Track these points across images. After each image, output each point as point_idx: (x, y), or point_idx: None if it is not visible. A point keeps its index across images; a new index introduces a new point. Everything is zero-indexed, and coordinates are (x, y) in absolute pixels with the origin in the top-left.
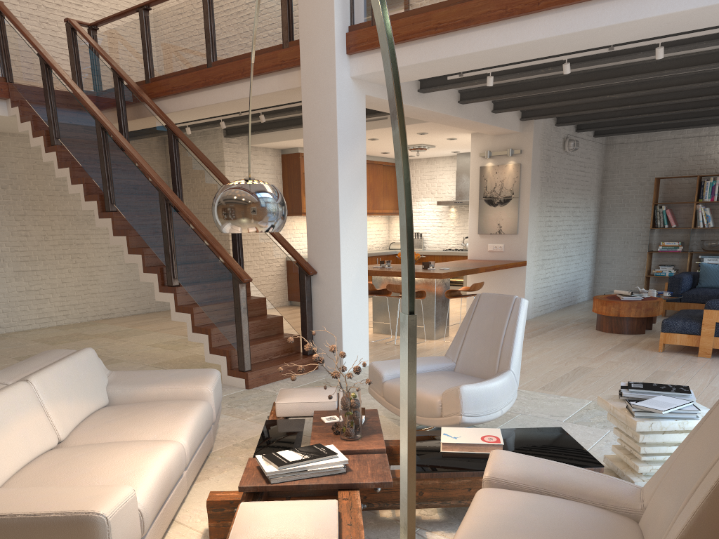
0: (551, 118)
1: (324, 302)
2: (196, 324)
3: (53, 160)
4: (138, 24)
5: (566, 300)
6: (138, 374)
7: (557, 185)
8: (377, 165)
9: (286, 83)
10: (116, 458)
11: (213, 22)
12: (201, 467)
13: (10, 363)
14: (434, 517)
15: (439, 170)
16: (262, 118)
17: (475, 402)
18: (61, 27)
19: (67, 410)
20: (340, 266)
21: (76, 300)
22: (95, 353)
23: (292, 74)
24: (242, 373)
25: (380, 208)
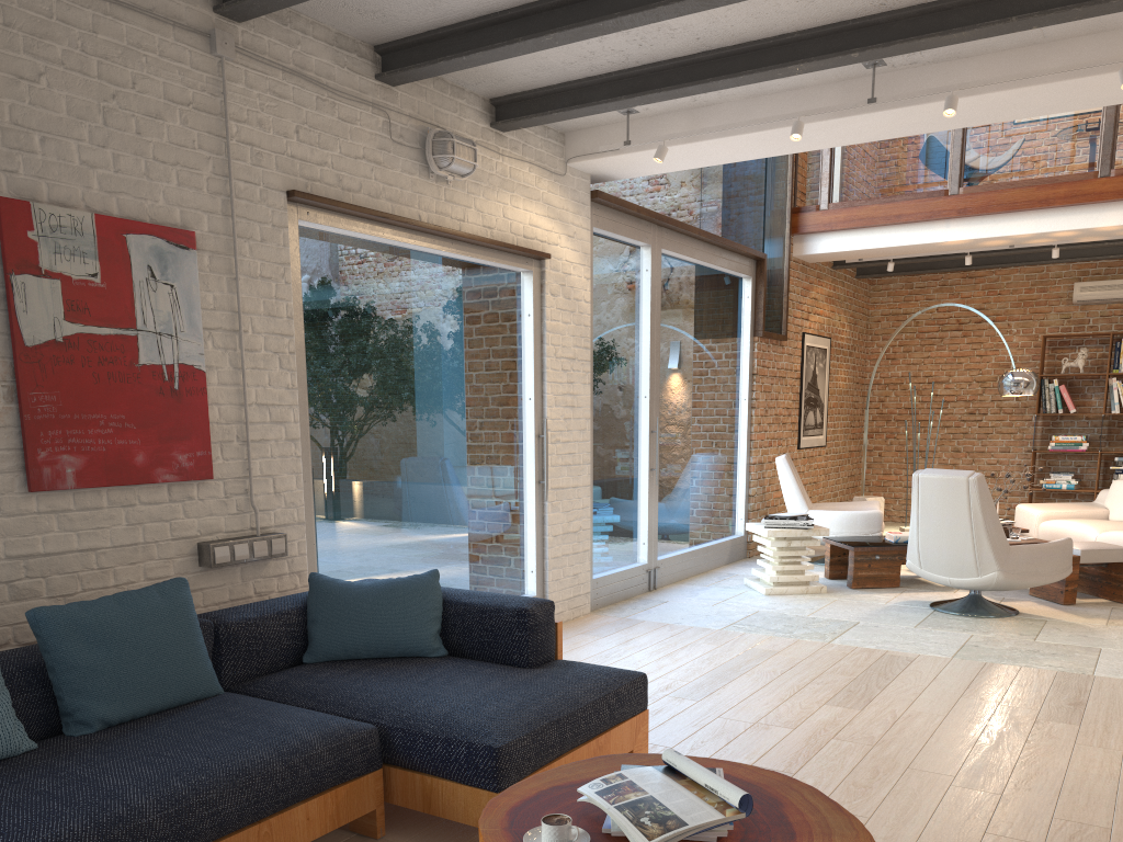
0: None
1: None
2: None
3: None
4: None
5: None
6: None
7: None
8: None
9: None
10: (1089, 520)
11: None
12: None
13: None
14: (921, 578)
15: None
16: None
17: None
18: None
19: None
20: None
21: None
22: None
23: None
24: None
25: None
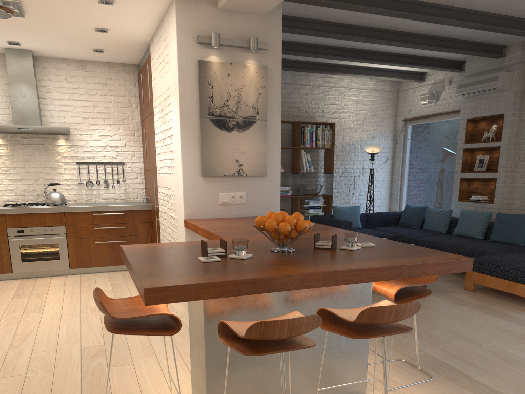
0: None
1: None
2: None
3: None
4: None
5: None
6: None
7: None
8: None
9: None
10: None
11: None
12: None
13: None
14: None
15: None
16: None
17: None
18: None
19: None
20: None
21: None
22: None
23: None
24: None
25: None
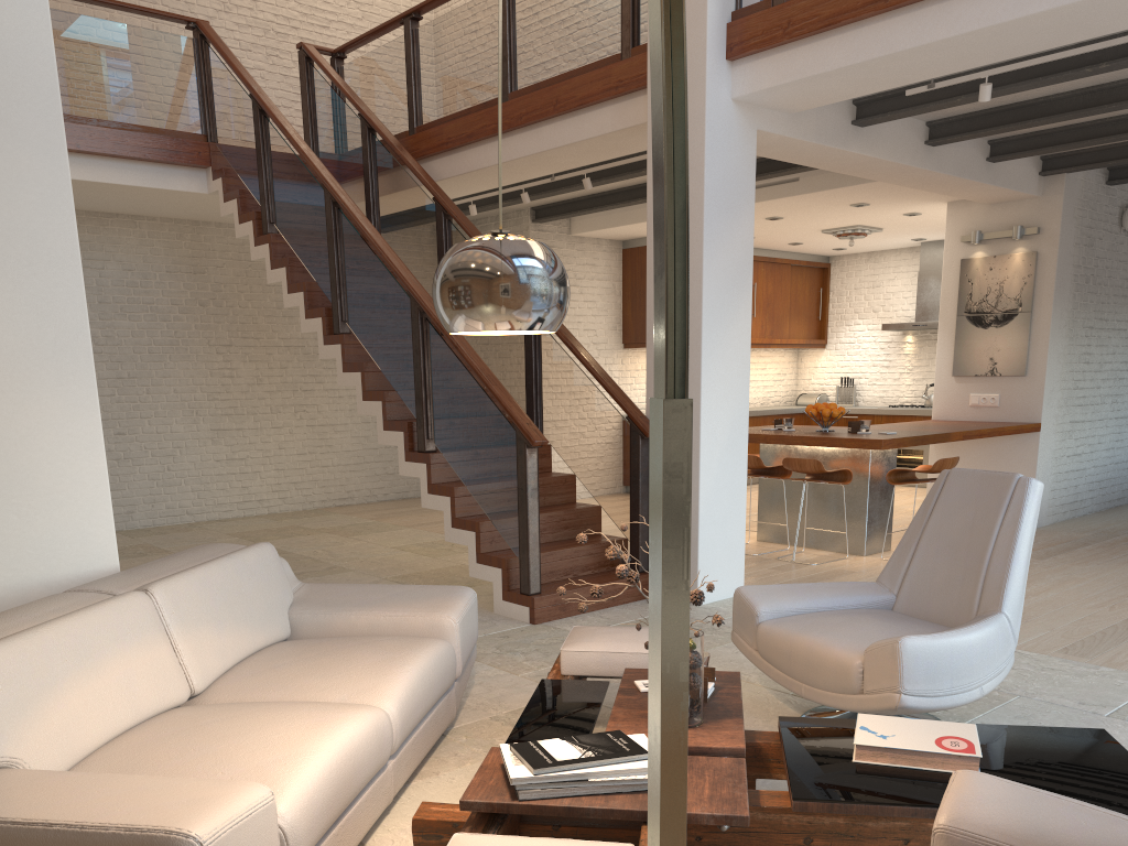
0: (1099, 171)
1: None
2: (459, 514)
3: (264, 257)
4: (402, 43)
5: (1113, 496)
6: (344, 590)
7: (1104, 290)
8: (781, 266)
9: (624, 118)
10: (264, 731)
11: (513, 29)
12: (429, 754)
13: None
14: None
15: (888, 271)
16: (586, 184)
17: (929, 670)
18: (297, 61)
19: (211, 643)
20: (699, 422)
21: (299, 476)
22: (275, 552)
23: (634, 102)
24: (525, 597)
25: (784, 336)
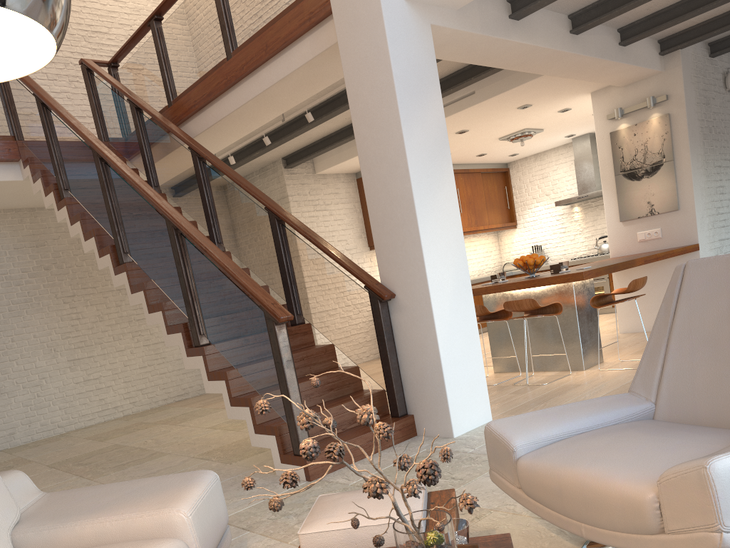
0: (703, 47)
1: (412, 337)
2: (235, 394)
3: (65, 217)
4: (153, 41)
5: None
6: (81, 495)
7: (723, 137)
8: (474, 174)
9: (321, 44)
10: None
11: (226, 2)
12: None
13: (38, 472)
14: None
15: (551, 165)
16: (308, 117)
17: None
18: None
19: None
20: (426, 278)
21: (143, 384)
22: None
23: (326, 28)
24: (298, 457)
25: (485, 223)
